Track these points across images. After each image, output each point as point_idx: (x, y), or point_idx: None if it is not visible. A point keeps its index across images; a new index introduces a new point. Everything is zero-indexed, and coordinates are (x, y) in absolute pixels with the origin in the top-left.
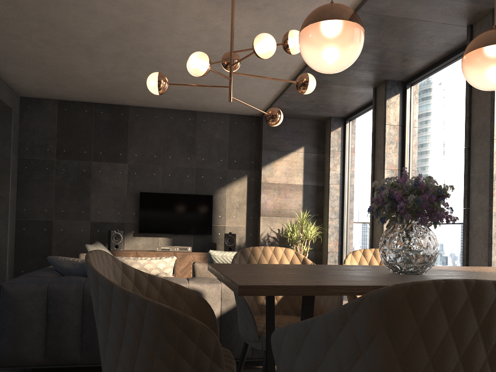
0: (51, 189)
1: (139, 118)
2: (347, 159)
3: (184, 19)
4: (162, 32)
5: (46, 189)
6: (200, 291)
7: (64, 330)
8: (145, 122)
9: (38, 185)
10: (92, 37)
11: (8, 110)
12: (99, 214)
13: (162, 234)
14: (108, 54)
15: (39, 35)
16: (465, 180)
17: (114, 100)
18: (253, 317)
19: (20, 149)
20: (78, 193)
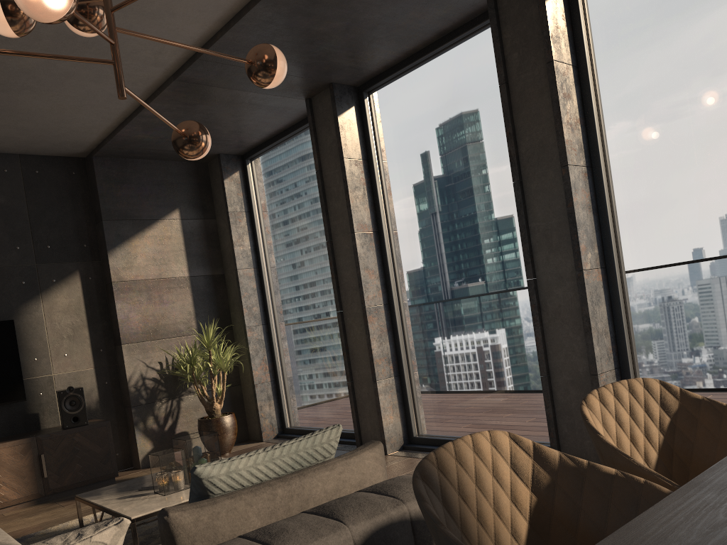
0: None
1: None
2: (259, 225)
3: None
4: None
5: None
6: None
7: None
8: None
9: None
10: None
11: None
12: None
13: None
14: None
15: None
16: (524, 235)
17: None
18: None
19: None
20: None
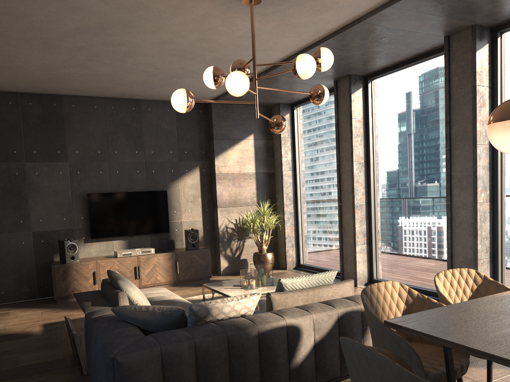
0: None
1: (76, 109)
2: (297, 145)
3: (181, 20)
4: (149, 29)
5: None
6: (297, 326)
7: None
8: (83, 113)
9: None
10: (60, 31)
11: None
12: (41, 222)
13: (117, 237)
14: (69, 47)
15: None
16: (447, 179)
17: (46, 90)
18: (420, 360)
19: None
20: (12, 200)
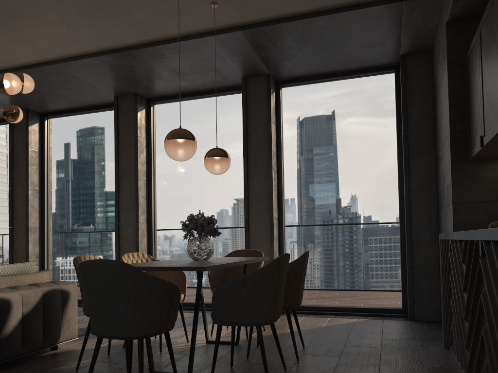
0: None
1: None
2: None
3: None
4: None
5: None
6: (8, 299)
7: None
8: None
9: None
10: None
11: None
12: None
13: None
14: None
15: None
16: (116, 204)
17: None
18: None
19: None
20: None
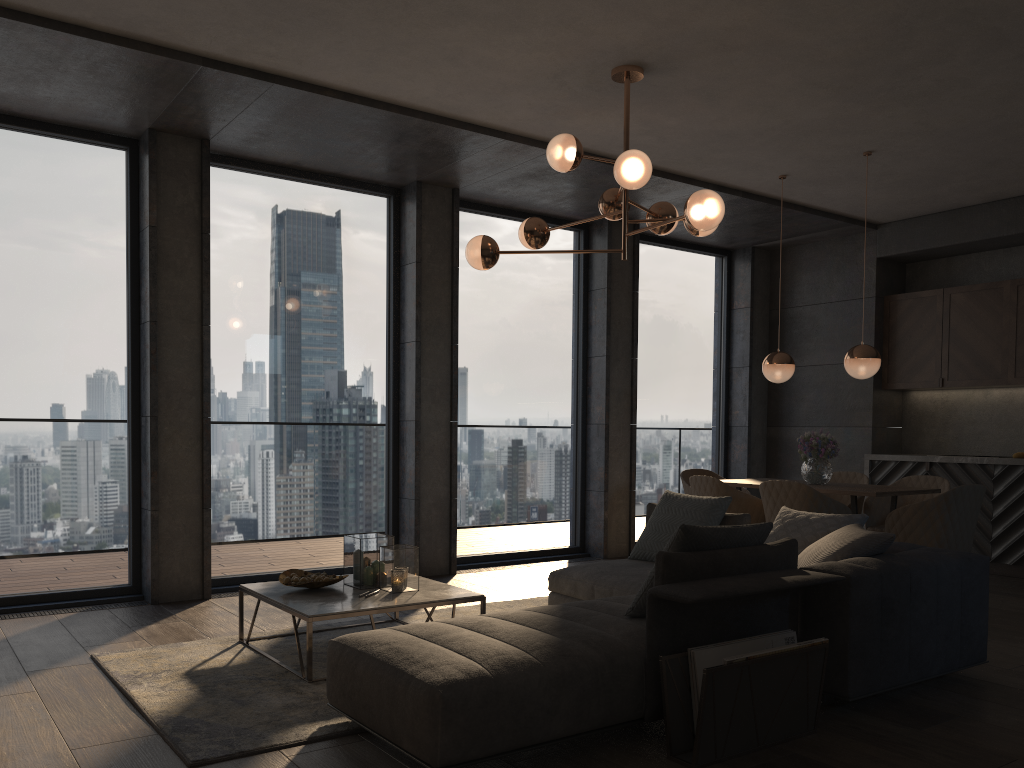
0: None
1: None
2: None
3: (581, 8)
4: None
5: None
6: None
7: None
8: None
9: None
10: None
11: None
12: None
13: None
14: None
15: None
16: (418, 385)
17: None
18: None
19: None
20: None
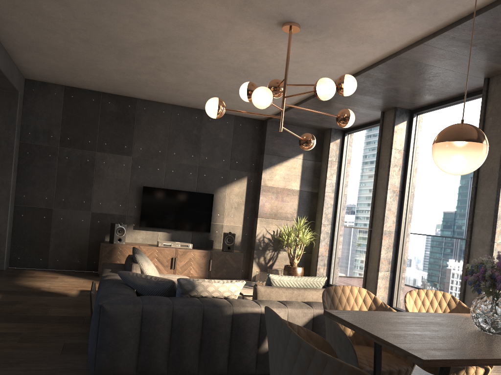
0: (53, 177)
1: (146, 112)
2: (343, 170)
3: (232, 40)
4: (205, 47)
5: (48, 176)
6: None
7: (155, 347)
8: (152, 116)
9: (39, 172)
10: (133, 42)
11: (14, 93)
12: (100, 205)
13: (162, 229)
14: (140, 57)
15: (78, 33)
16: (470, 215)
17: (123, 92)
18: (356, 354)
19: (22, 133)
20: (80, 183)
